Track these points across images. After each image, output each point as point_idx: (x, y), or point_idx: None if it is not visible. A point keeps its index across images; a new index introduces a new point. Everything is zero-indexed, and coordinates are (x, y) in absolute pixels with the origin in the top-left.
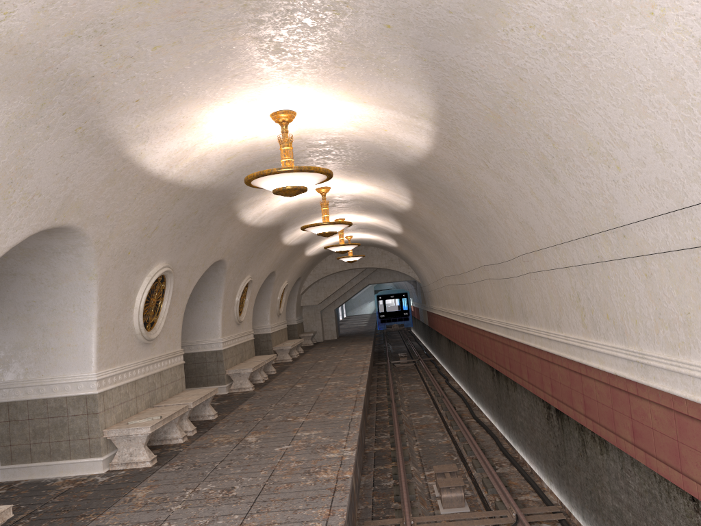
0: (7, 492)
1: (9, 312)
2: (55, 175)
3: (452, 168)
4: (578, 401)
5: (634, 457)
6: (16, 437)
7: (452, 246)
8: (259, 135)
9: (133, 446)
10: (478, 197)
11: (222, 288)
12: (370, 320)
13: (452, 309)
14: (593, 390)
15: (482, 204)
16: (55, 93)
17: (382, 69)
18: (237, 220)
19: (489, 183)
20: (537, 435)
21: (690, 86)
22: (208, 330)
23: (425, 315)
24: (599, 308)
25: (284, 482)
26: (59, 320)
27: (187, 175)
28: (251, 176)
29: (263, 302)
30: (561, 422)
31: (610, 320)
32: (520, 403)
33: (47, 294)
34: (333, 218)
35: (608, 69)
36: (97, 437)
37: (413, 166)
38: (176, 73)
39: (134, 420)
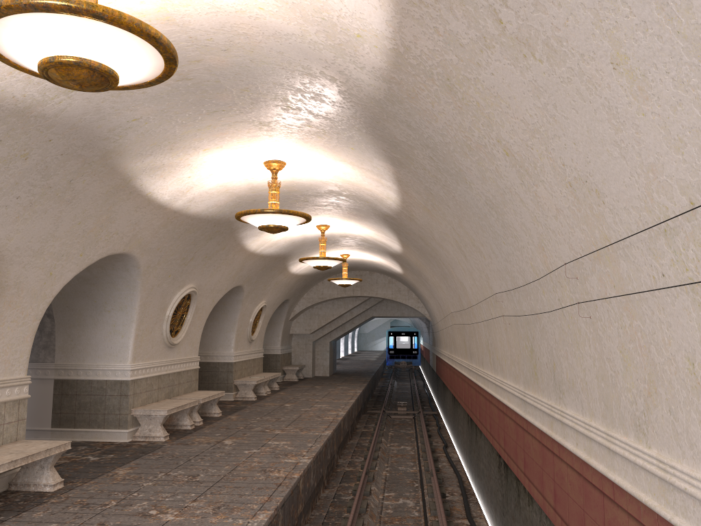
0: None
1: None
2: None
3: (436, 77)
4: None
5: None
6: None
7: (456, 267)
8: None
9: None
10: (486, 148)
11: (136, 296)
12: (379, 357)
13: (458, 357)
14: None
15: (494, 163)
16: None
17: None
18: (139, 193)
19: (506, 90)
20: None
21: None
22: (114, 351)
23: (434, 359)
24: None
25: None
26: None
27: None
28: None
29: (228, 323)
30: None
31: None
32: None
33: None
34: (313, 222)
35: None
36: None
37: (381, 100)
38: None
39: None
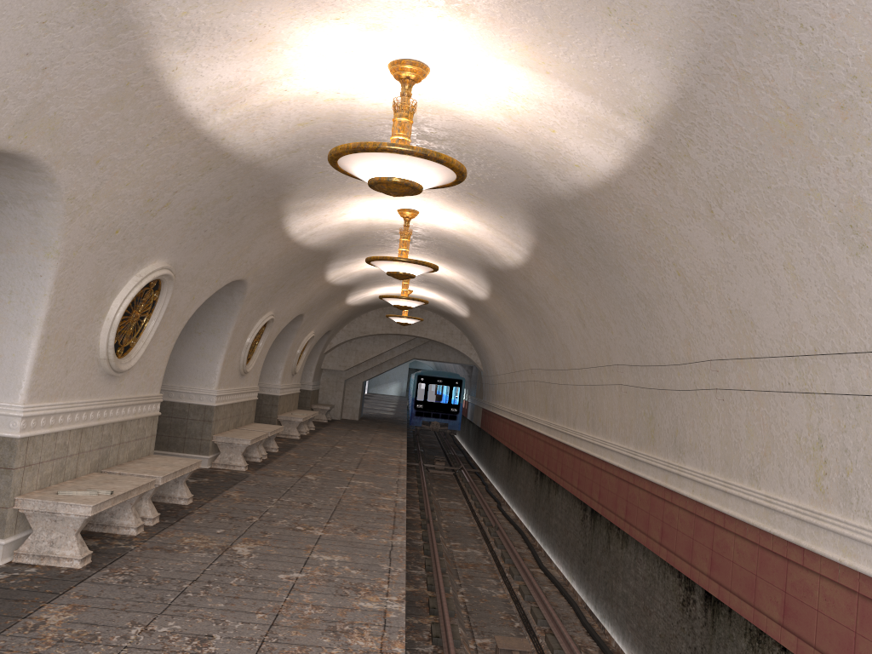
0: None
1: None
2: (25, 56)
3: (635, 210)
4: (769, 598)
5: None
6: None
7: (564, 330)
8: (359, 96)
9: (59, 532)
10: (658, 263)
11: (232, 321)
12: (399, 404)
13: (529, 414)
14: (814, 591)
15: (662, 274)
16: None
17: (616, 8)
18: (280, 227)
19: (696, 242)
20: (654, 622)
21: None
22: (200, 375)
23: (478, 413)
24: (869, 469)
25: (295, 642)
26: None
27: (234, 133)
28: (344, 148)
29: (277, 352)
30: (713, 617)
31: None
32: (630, 568)
33: None
34: None
35: None
36: (3, 506)
37: (564, 201)
38: None
39: (68, 490)
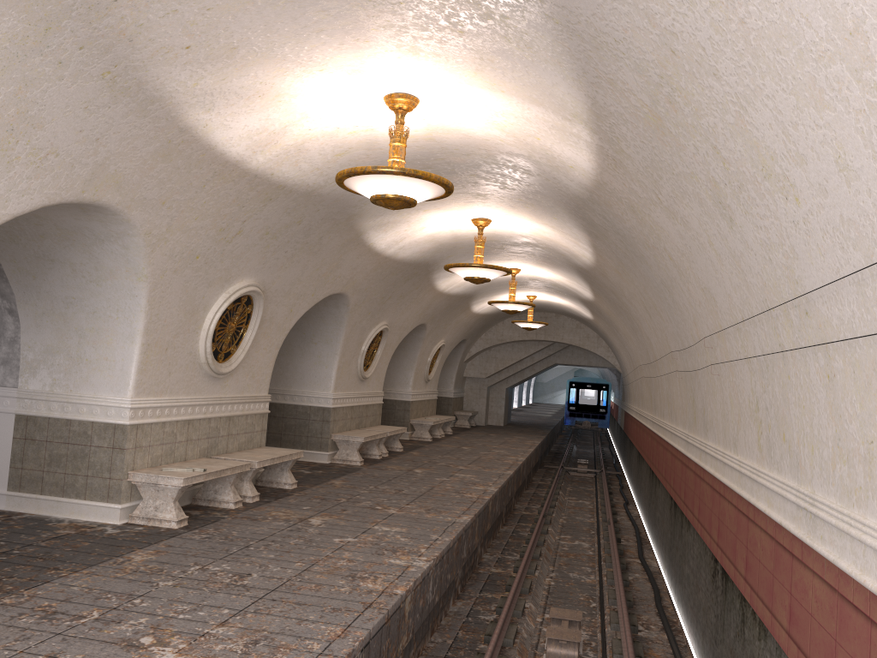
0: (0, 523)
1: (44, 307)
2: (79, 132)
3: (624, 203)
4: (740, 556)
5: (786, 652)
6: (29, 459)
7: (643, 323)
8: (376, 127)
9: (161, 499)
10: (658, 250)
11: (342, 330)
12: (559, 412)
13: (644, 411)
14: (758, 543)
15: (664, 260)
16: (64, 16)
17: (510, 37)
18: (364, 244)
19: (666, 227)
20: (700, 597)
21: (875, 44)
22: (318, 380)
23: (622, 416)
24: (776, 424)
25: (314, 582)
26: (100, 326)
27: (280, 168)
28: (341, 173)
29: (407, 361)
30: (725, 584)
31: (786, 443)
32: (690, 549)
33: (88, 292)
34: (504, 266)
35: (771, 24)
36: (119, 478)
37: (583, 199)
38: (237, 15)
39: (173, 468)
